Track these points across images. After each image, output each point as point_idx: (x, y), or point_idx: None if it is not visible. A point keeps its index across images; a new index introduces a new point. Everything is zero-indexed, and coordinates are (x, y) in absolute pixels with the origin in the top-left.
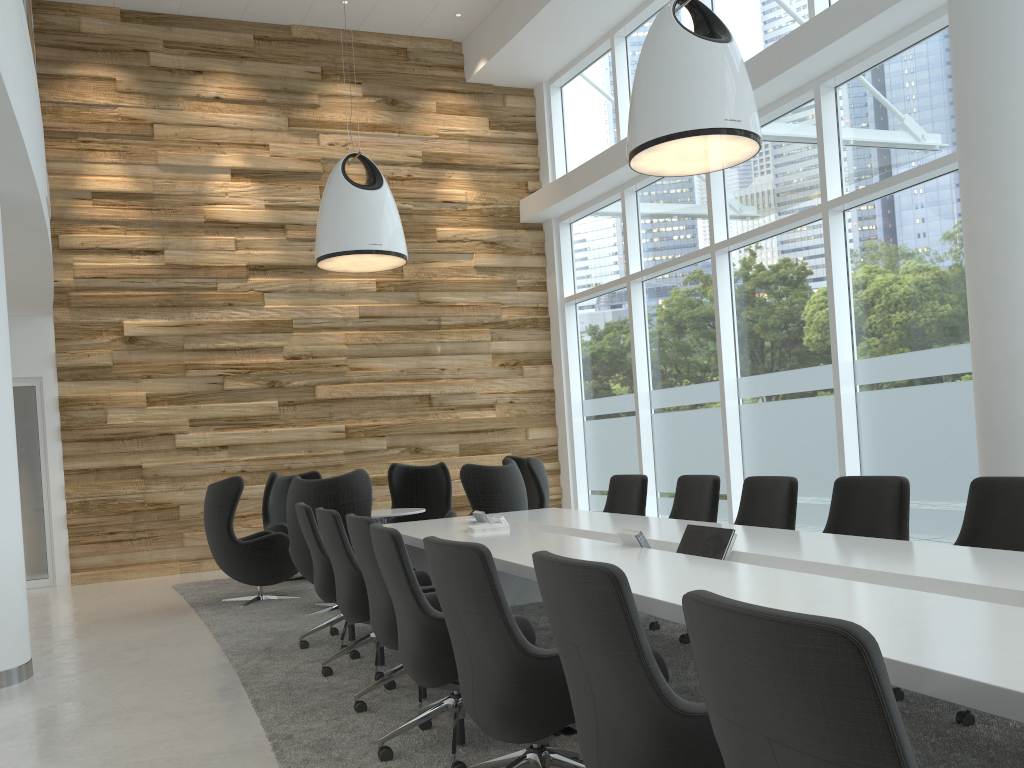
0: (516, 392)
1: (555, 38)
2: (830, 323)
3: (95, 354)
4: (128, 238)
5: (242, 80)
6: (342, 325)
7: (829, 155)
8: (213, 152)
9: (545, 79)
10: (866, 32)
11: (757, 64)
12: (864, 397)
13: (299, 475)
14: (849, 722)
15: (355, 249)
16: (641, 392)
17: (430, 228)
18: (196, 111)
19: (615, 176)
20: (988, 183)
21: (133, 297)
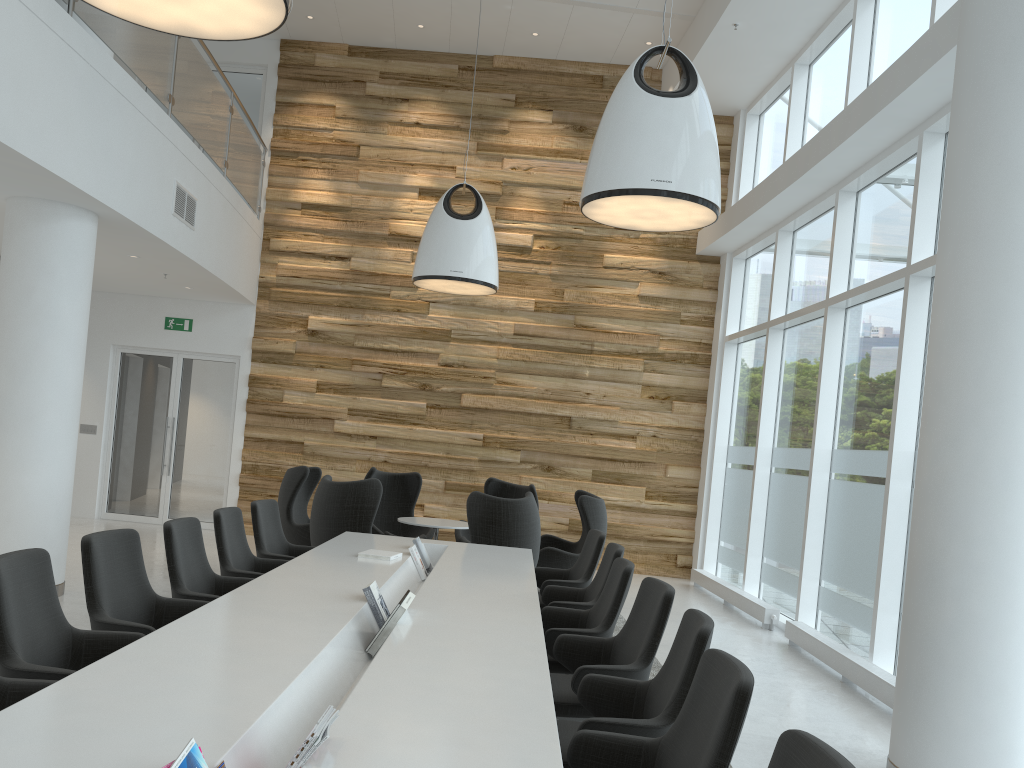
0: (661, 427)
1: (734, 67)
2: (893, 404)
3: (282, 342)
4: (323, 245)
5: (442, 107)
6: (496, 340)
7: (923, 212)
8: (406, 172)
9: (742, 107)
10: (944, 74)
11: (859, 105)
12: None
13: (403, 474)
14: None
15: (436, 274)
16: (762, 447)
17: (598, 254)
18: (397, 135)
19: (763, 215)
20: (947, 269)
21: (319, 296)
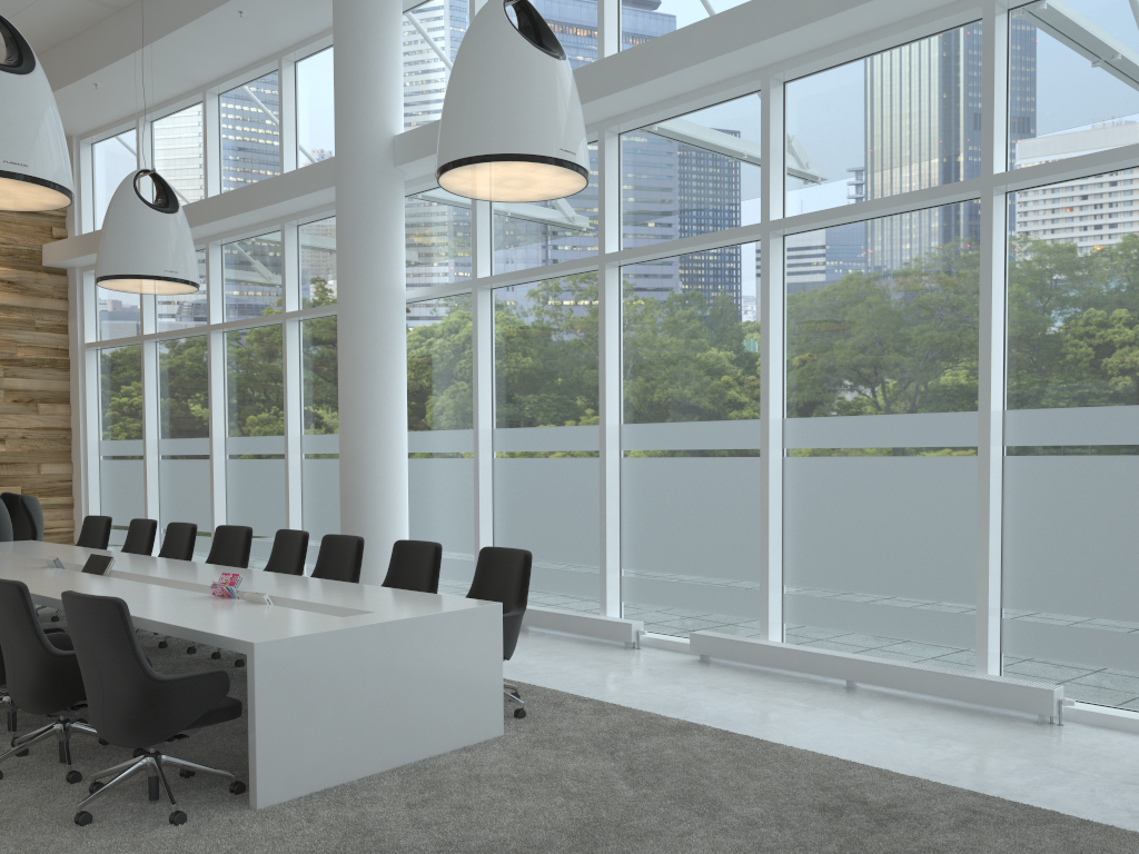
0: (30, 428)
1: (82, 108)
2: (284, 405)
3: None
4: None
5: None
6: None
7: (290, 277)
8: None
9: (76, 134)
10: (307, 200)
11: (238, 196)
12: (306, 463)
13: None
14: (18, 613)
15: None
16: (150, 440)
17: None
18: None
19: None
20: (348, 337)
21: None
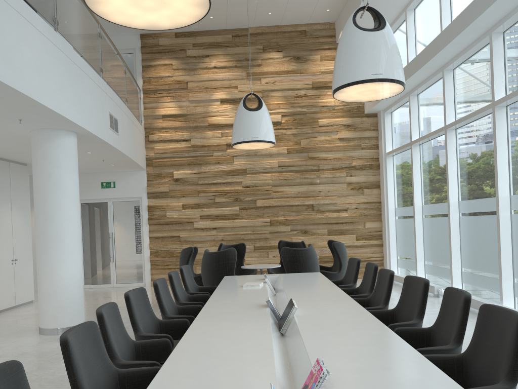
0: (359, 203)
1: None
2: (495, 173)
3: (162, 186)
4: (176, 135)
5: (226, 57)
6: (270, 170)
7: (497, 73)
8: (212, 92)
9: None
10: (505, 1)
11: (455, 24)
12: (514, 217)
13: (235, 244)
14: None
15: (245, 140)
16: (416, 206)
17: (315, 120)
18: (205, 74)
19: None
20: None
21: (177, 161)
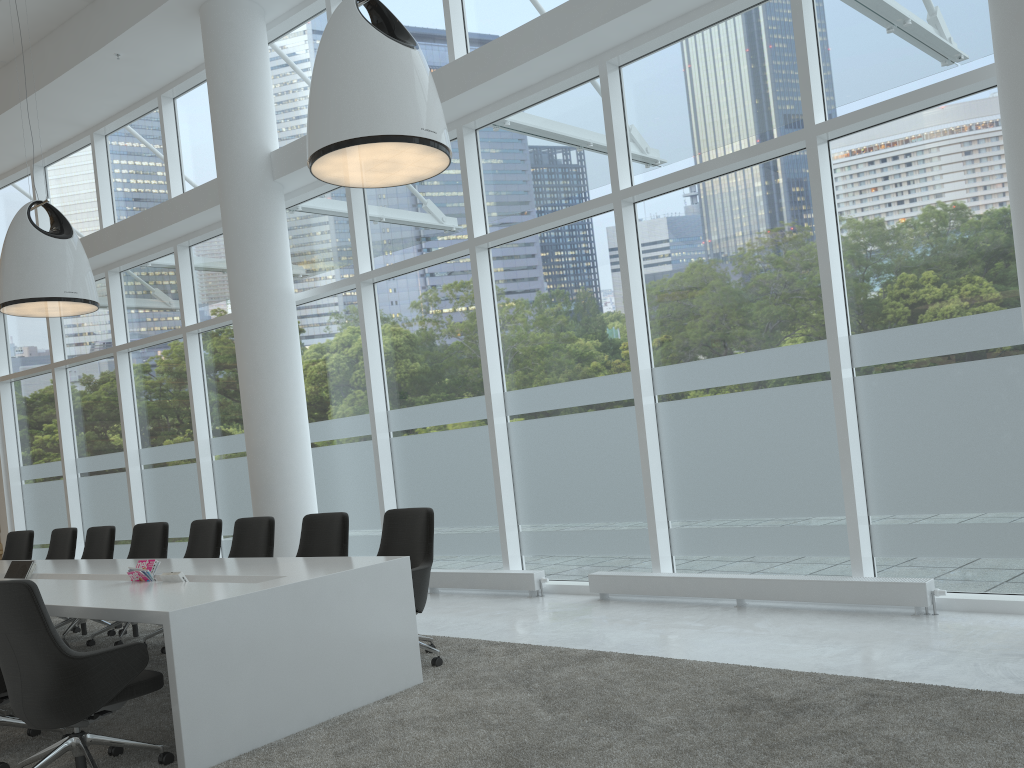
0: None
1: None
2: (192, 412)
3: None
4: None
5: None
6: None
7: (186, 294)
8: None
9: None
10: (195, 220)
11: (131, 224)
12: (217, 464)
13: None
14: None
15: None
16: (68, 460)
17: None
18: None
19: None
20: (244, 339)
21: None
